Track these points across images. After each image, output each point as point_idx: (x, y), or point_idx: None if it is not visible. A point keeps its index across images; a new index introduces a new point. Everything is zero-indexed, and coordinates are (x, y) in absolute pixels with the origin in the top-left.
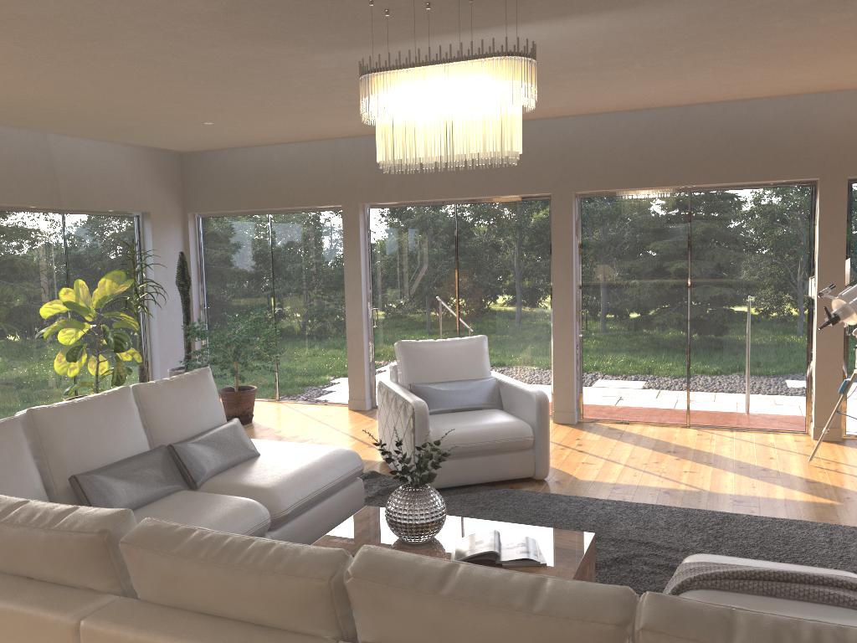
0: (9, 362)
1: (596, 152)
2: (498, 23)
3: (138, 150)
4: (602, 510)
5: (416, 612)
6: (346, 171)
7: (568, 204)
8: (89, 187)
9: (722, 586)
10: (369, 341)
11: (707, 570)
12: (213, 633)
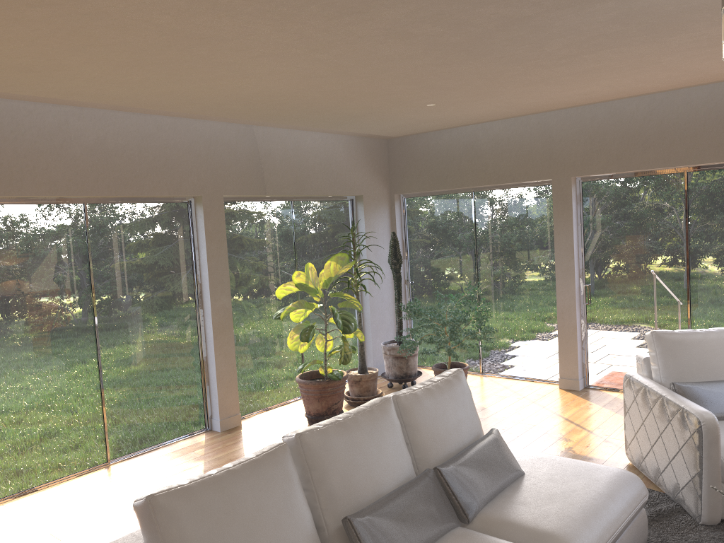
0: (249, 338)
1: None
2: None
3: (352, 138)
4: None
5: None
6: (557, 144)
7: None
8: (313, 176)
9: None
10: (581, 318)
11: None
12: None
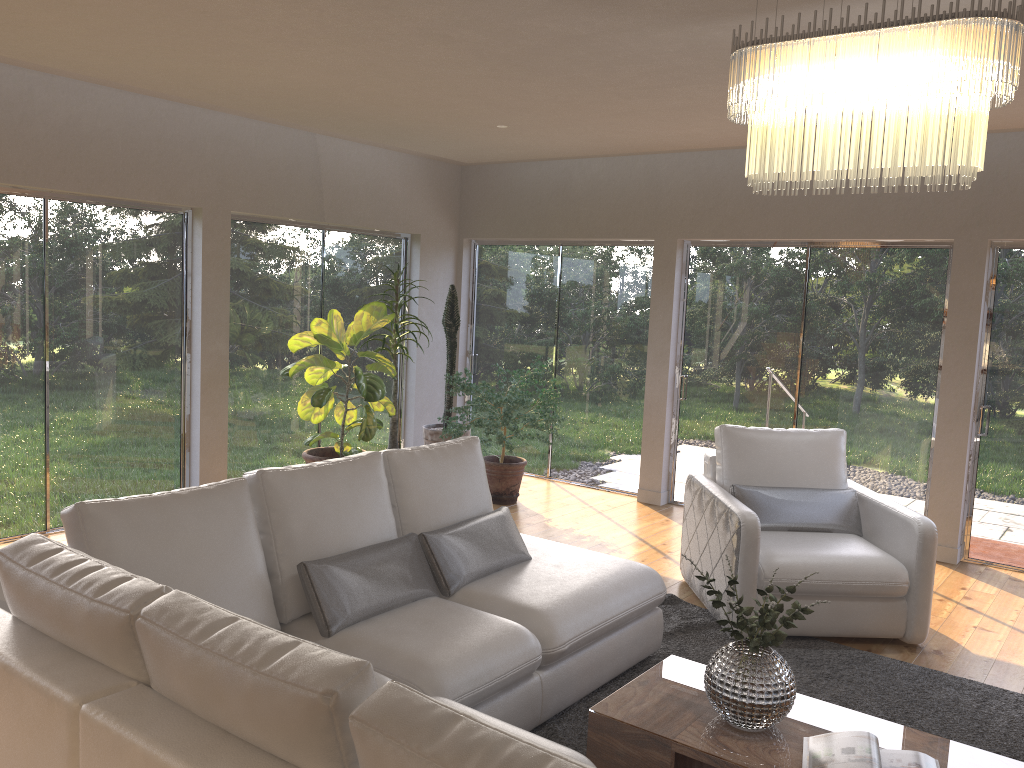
0: (250, 399)
1: None
2: None
3: (414, 159)
4: (1017, 711)
5: None
6: (665, 195)
7: (979, 256)
8: (355, 201)
9: None
10: (672, 416)
11: None
12: None
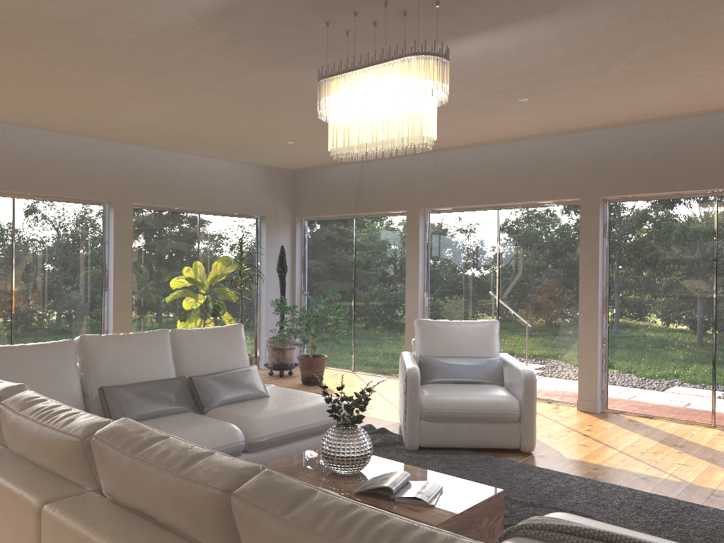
0: (149, 321)
1: (622, 160)
2: (449, 37)
3: (259, 168)
4: (565, 483)
5: (116, 467)
6: (411, 182)
7: (595, 208)
8: (219, 195)
9: (544, 537)
10: None
11: (541, 522)
12: (21, 473)
